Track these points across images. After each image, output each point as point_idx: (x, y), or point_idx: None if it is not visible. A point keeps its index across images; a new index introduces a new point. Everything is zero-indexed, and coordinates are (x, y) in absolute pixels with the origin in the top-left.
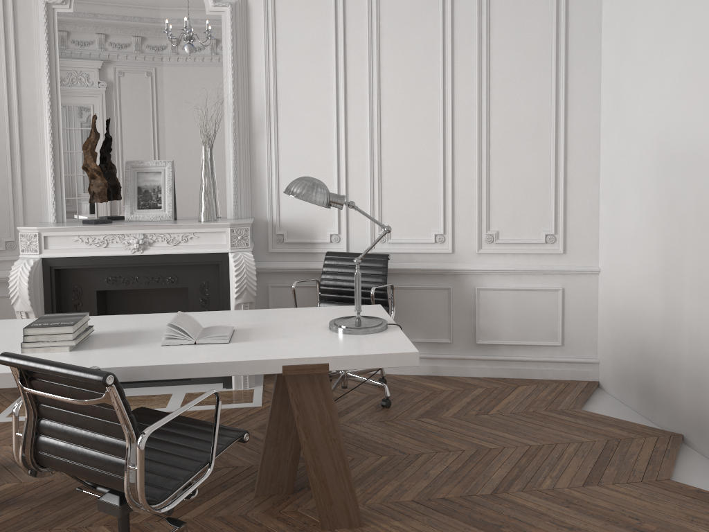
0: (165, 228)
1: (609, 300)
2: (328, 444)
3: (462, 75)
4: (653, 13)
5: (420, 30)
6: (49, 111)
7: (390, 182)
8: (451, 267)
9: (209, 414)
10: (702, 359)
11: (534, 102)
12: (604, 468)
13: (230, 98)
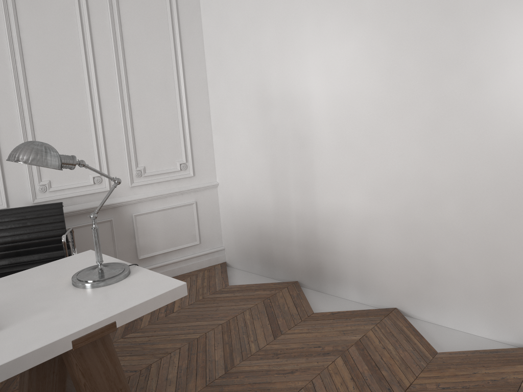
0: None
1: (229, 204)
2: None
3: (100, 38)
4: (246, 0)
5: None
6: None
7: (44, 136)
8: (110, 202)
9: None
10: (307, 230)
11: (160, 62)
12: (276, 321)
13: None
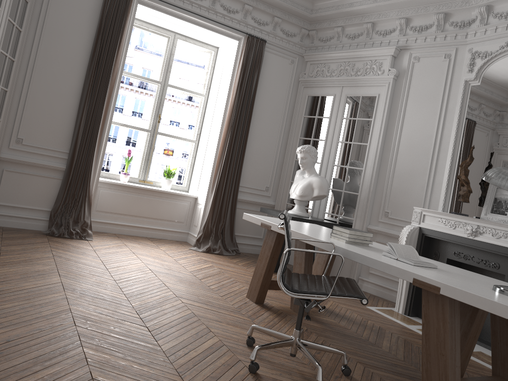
0: (492, 224)
1: None
2: (438, 356)
3: None
4: None
5: None
6: (453, 144)
7: None
8: None
9: (472, 363)
10: None
11: None
12: None
13: None
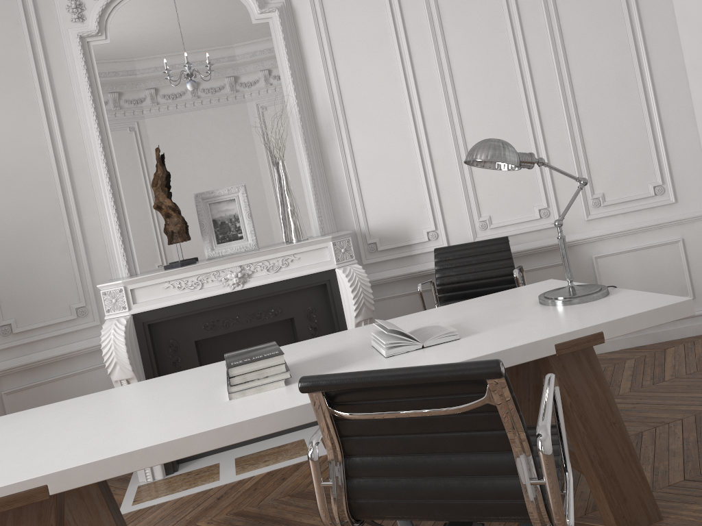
0: (263, 254)
1: None
2: (608, 430)
3: (534, 40)
4: None
5: (481, 2)
6: (102, 153)
7: None
8: None
9: None
10: None
11: (614, 54)
12: None
13: (295, 107)
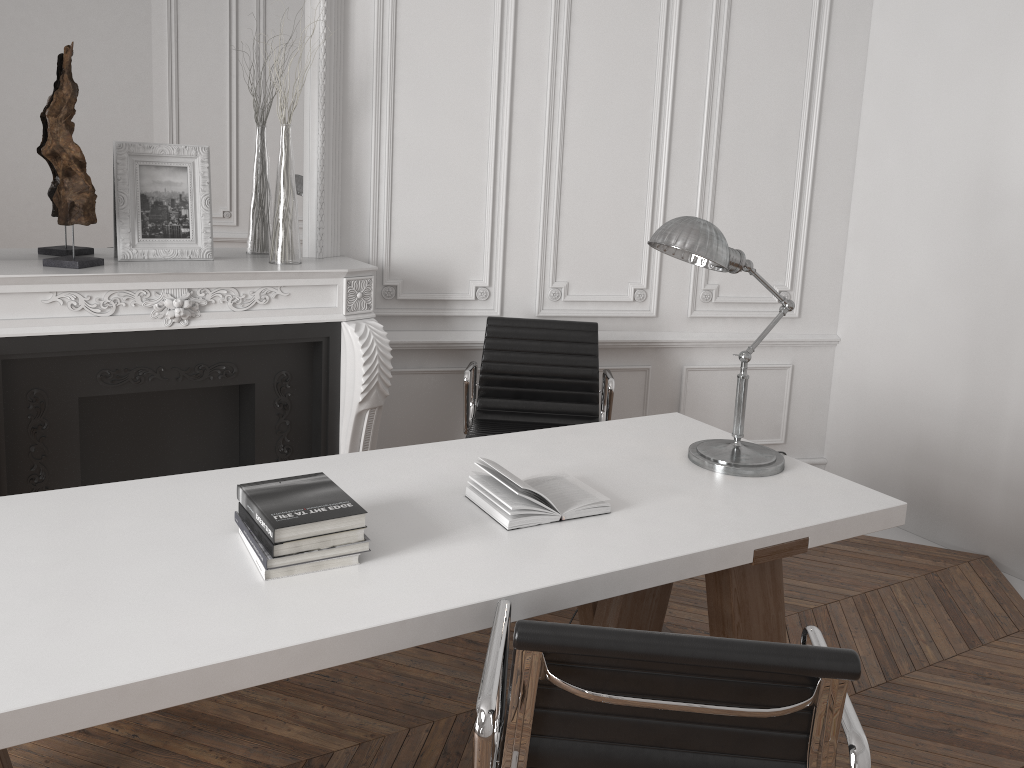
0: (232, 278)
1: (856, 382)
2: None
3: (690, 45)
4: None
5: None
6: None
7: (573, 205)
8: (653, 337)
9: None
10: None
11: (782, 98)
12: (964, 618)
13: (320, 40)
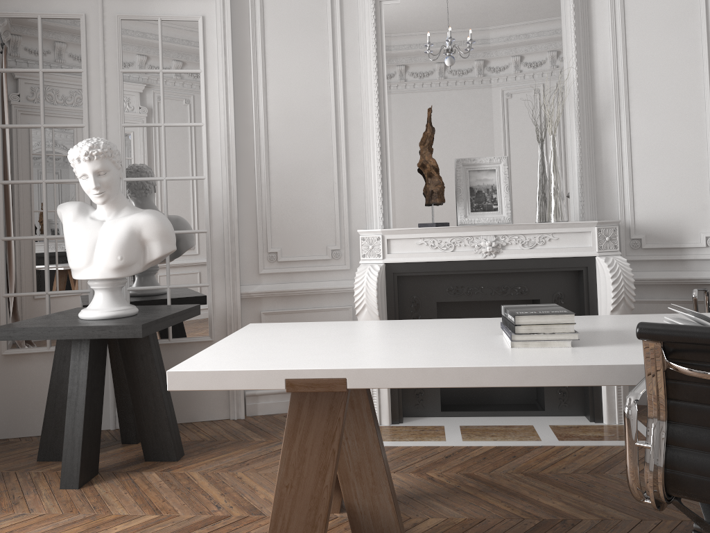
0: (520, 228)
1: None
2: None
3: None
4: None
5: None
6: (377, 108)
7: None
8: None
9: (605, 451)
10: None
11: None
12: None
13: (573, 82)
